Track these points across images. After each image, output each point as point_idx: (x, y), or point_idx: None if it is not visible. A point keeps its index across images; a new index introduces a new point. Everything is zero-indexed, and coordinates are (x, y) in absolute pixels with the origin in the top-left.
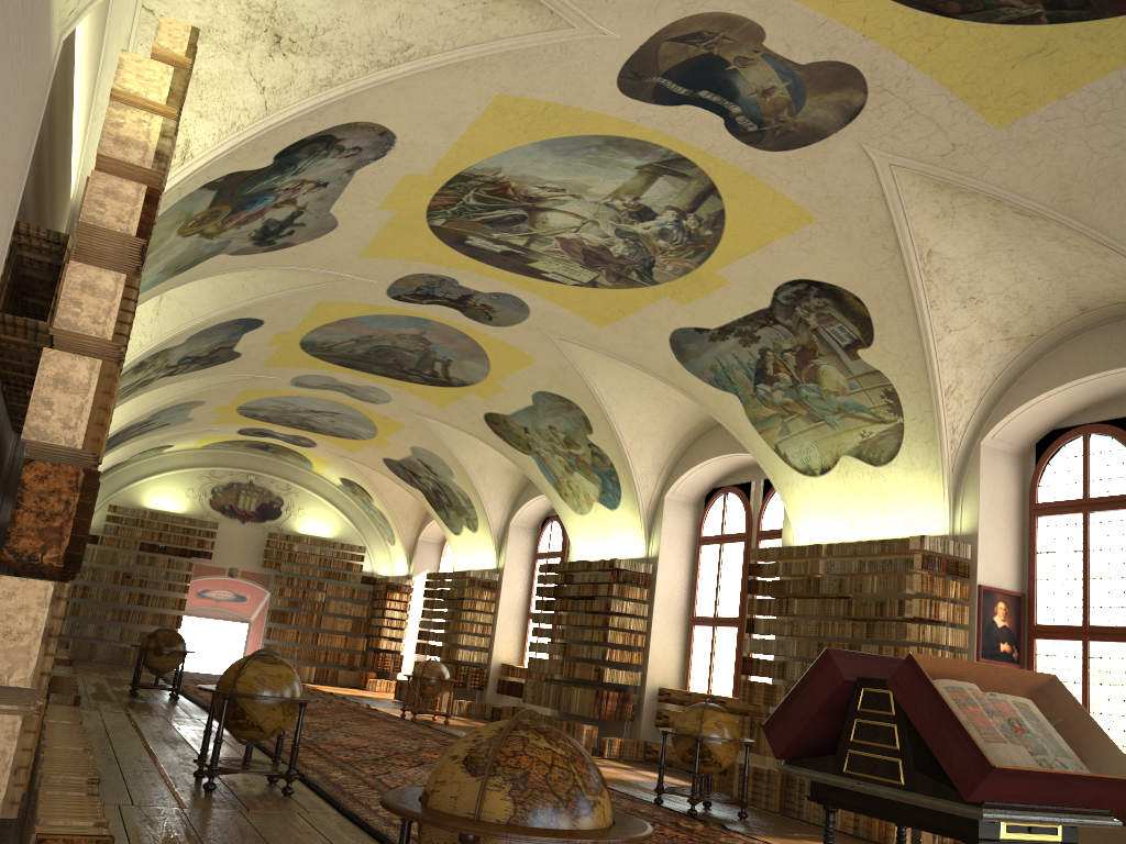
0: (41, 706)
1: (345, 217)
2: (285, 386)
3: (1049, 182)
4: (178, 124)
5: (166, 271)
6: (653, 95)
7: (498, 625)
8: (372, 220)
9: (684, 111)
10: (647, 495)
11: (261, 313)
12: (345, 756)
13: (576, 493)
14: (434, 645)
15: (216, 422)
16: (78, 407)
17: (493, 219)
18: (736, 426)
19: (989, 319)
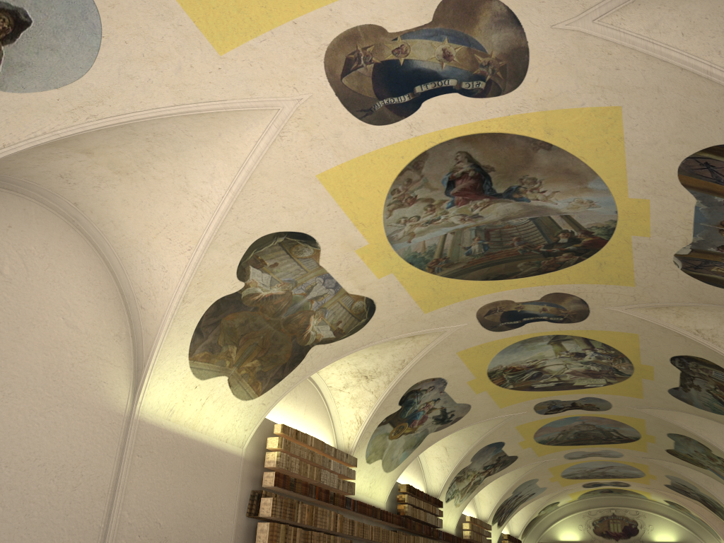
0: None
1: (467, 401)
2: (566, 460)
3: (682, 295)
4: (302, 440)
5: (407, 449)
6: (509, 327)
7: None
8: (481, 397)
9: (529, 325)
10: None
11: (494, 439)
12: None
13: None
14: None
15: (562, 485)
16: (265, 536)
17: (529, 377)
18: None
19: None
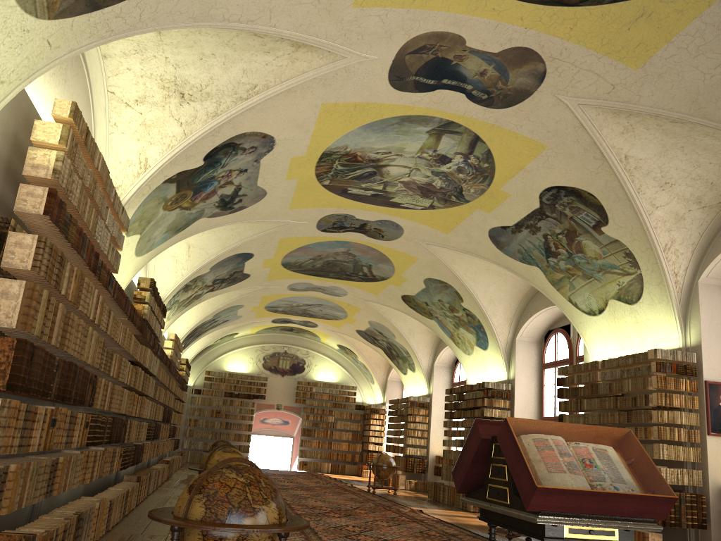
0: (7, 465)
1: (269, 187)
2: (285, 291)
3: (683, 98)
4: (90, 152)
5: (170, 231)
6: (415, 87)
7: (431, 431)
8: (286, 186)
9: (438, 93)
10: (503, 338)
11: (248, 249)
12: (301, 511)
13: (463, 341)
14: (395, 445)
15: (256, 317)
16: (13, 306)
17: (357, 176)
18: (543, 287)
19: (684, 195)
